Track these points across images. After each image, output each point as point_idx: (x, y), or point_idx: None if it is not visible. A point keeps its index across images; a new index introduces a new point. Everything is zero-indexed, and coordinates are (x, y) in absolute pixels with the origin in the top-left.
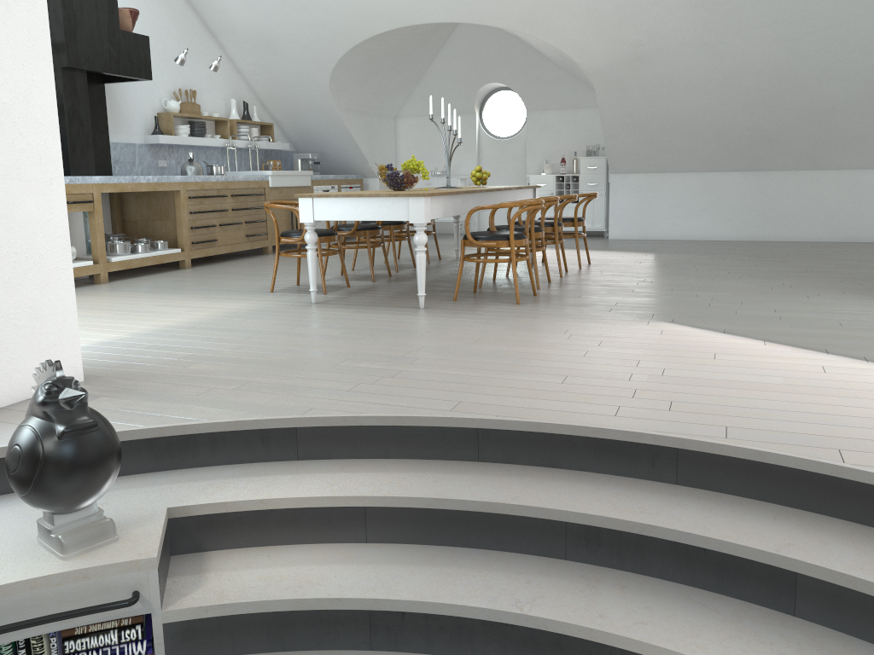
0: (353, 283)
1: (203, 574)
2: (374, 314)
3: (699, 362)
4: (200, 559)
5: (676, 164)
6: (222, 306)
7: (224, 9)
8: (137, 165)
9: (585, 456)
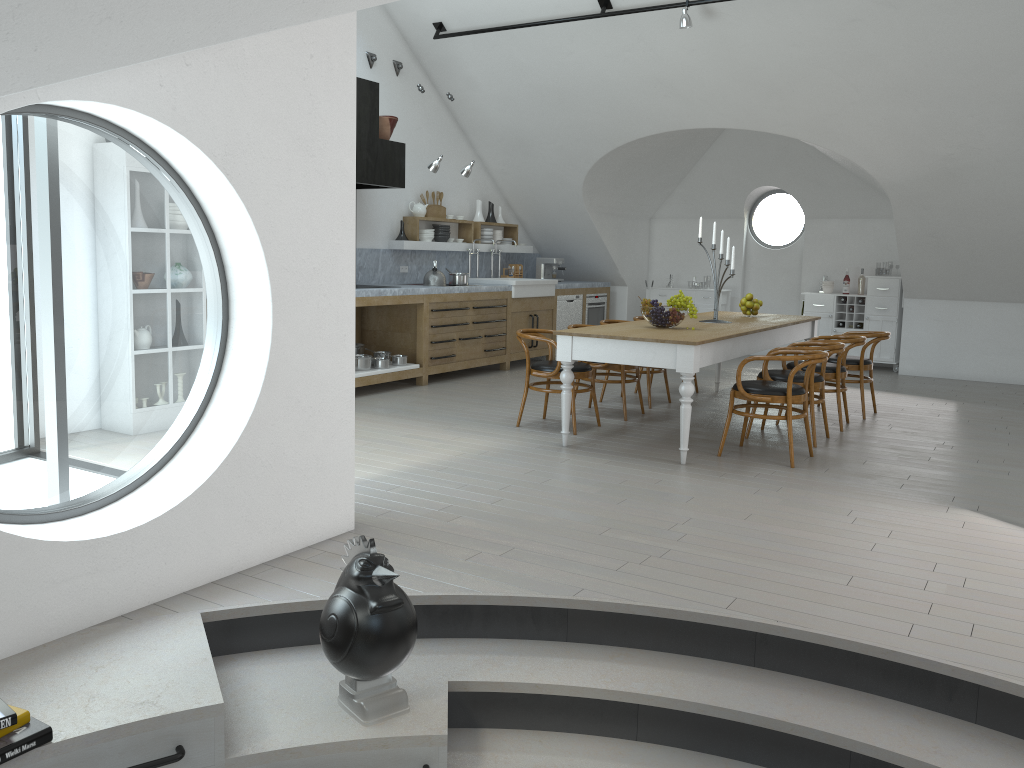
0: (603, 421)
1: (480, 752)
2: (631, 467)
3: (1008, 573)
4: (474, 735)
5: (989, 292)
6: (469, 442)
7: (478, 108)
8: (380, 272)
9: (872, 677)
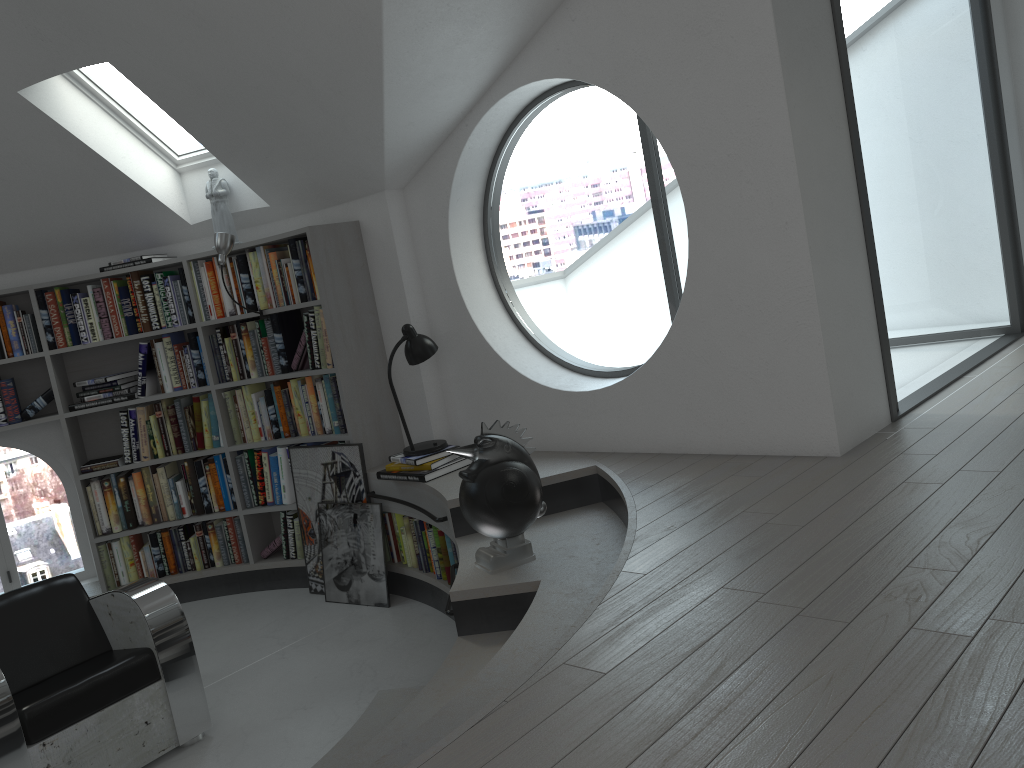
0: None
1: (502, 644)
2: None
3: None
4: None
5: None
6: None
7: None
8: None
9: None
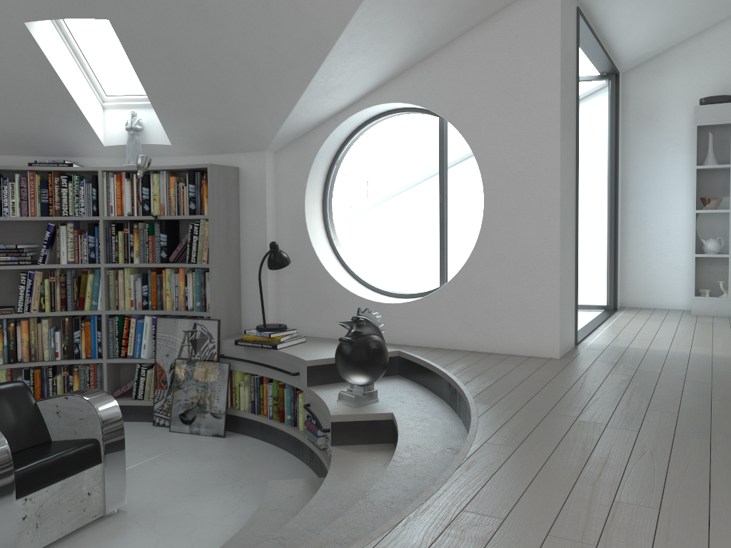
0: None
1: (367, 451)
2: None
3: None
4: (386, 449)
5: None
6: None
7: None
8: None
9: None
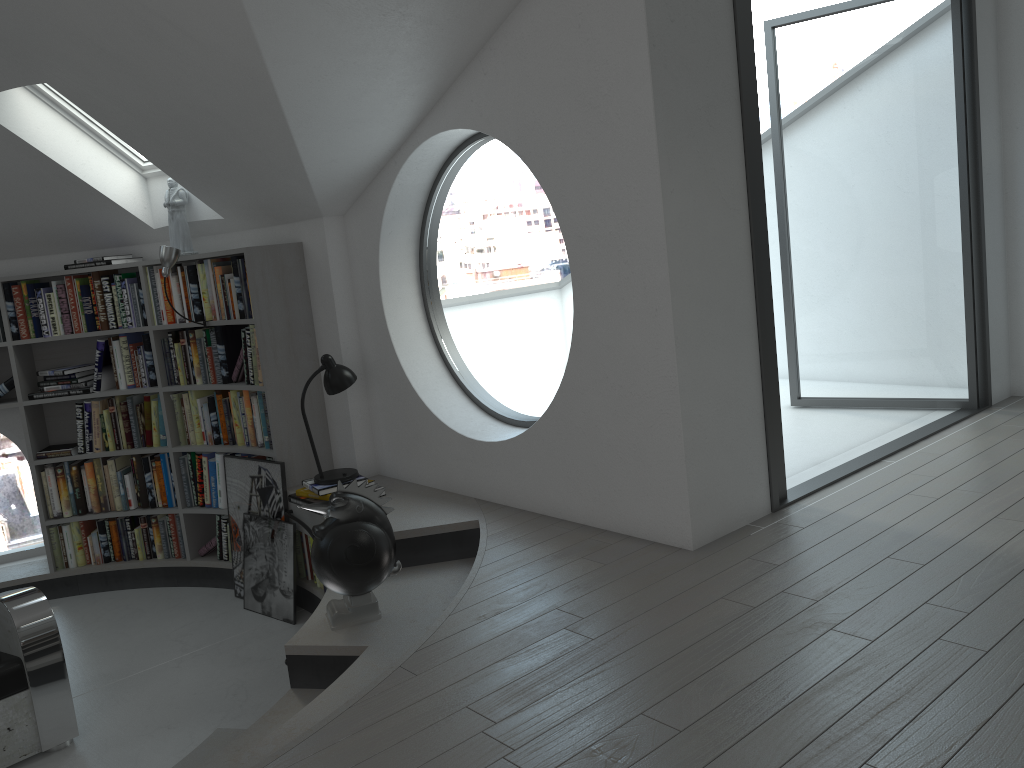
0: None
1: None
2: None
3: None
4: None
5: None
6: None
7: None
8: None
9: None
